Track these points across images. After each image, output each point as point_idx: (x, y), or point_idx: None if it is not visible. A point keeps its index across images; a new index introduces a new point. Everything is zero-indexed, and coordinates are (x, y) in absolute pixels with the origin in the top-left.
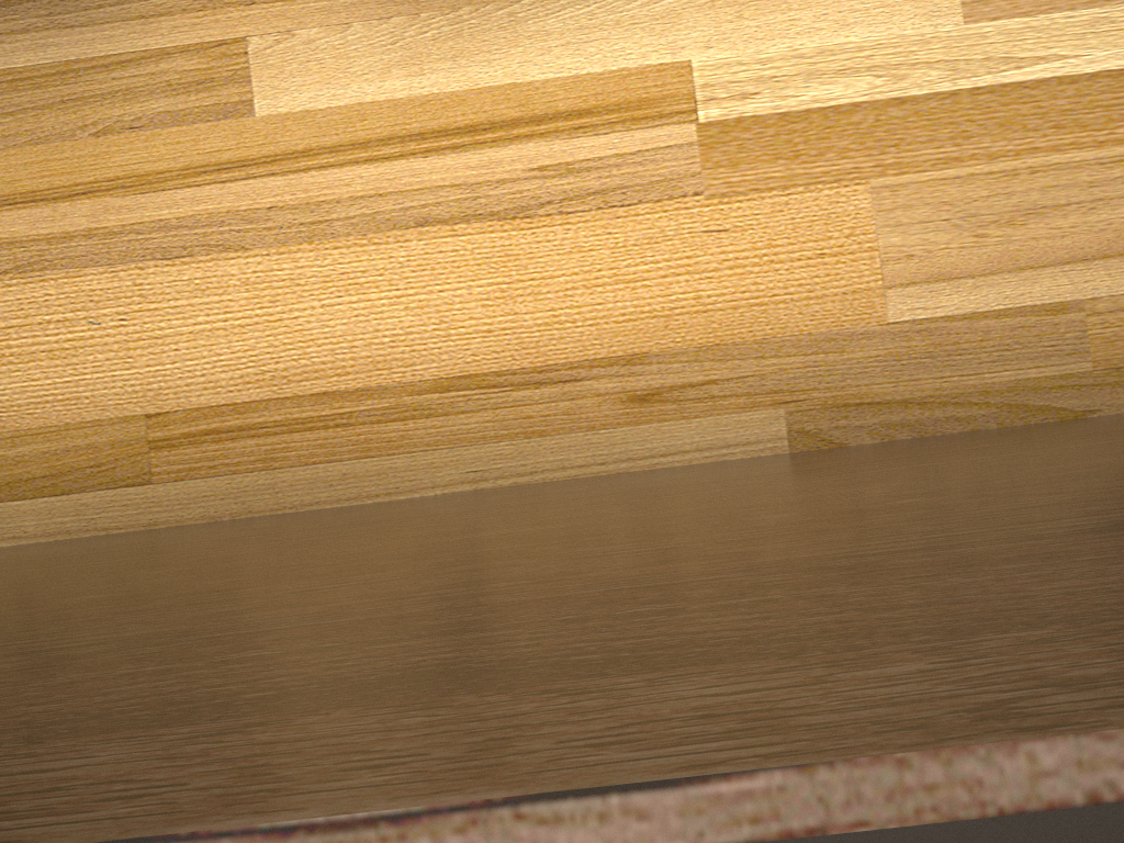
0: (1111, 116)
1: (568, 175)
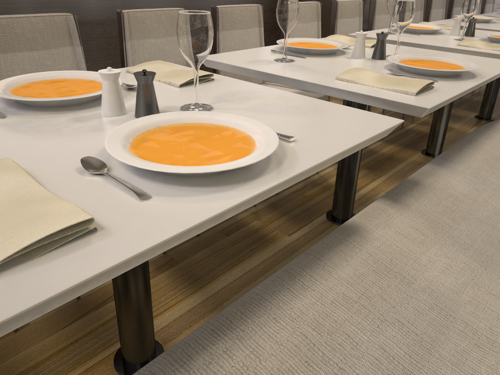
0: None
1: None
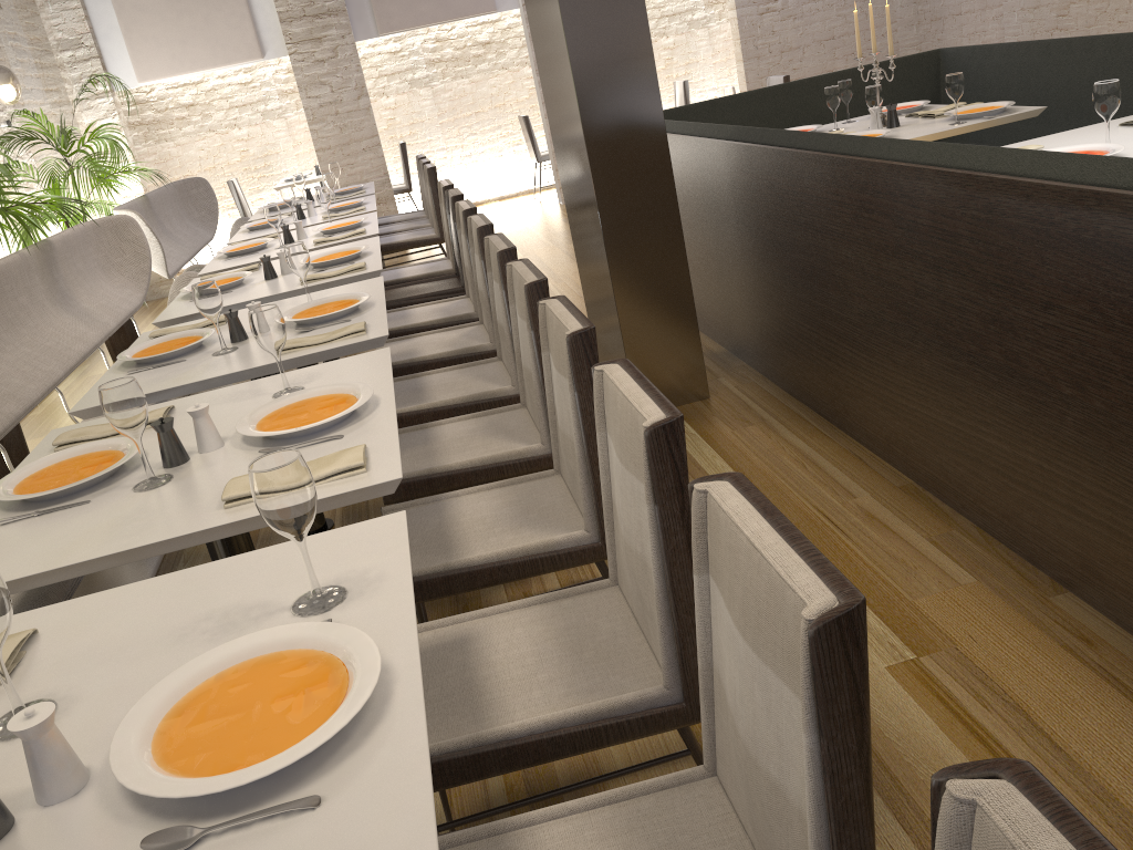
0: (837, 550)
1: (980, 695)
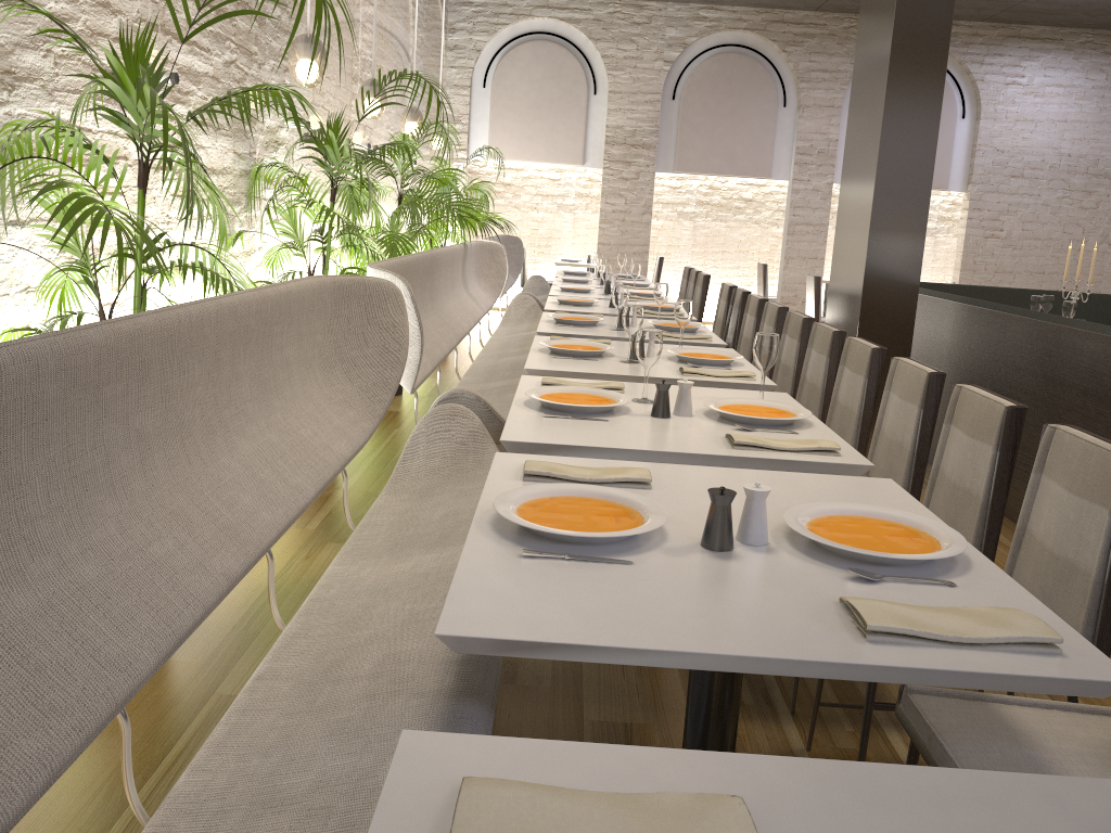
0: None
1: None
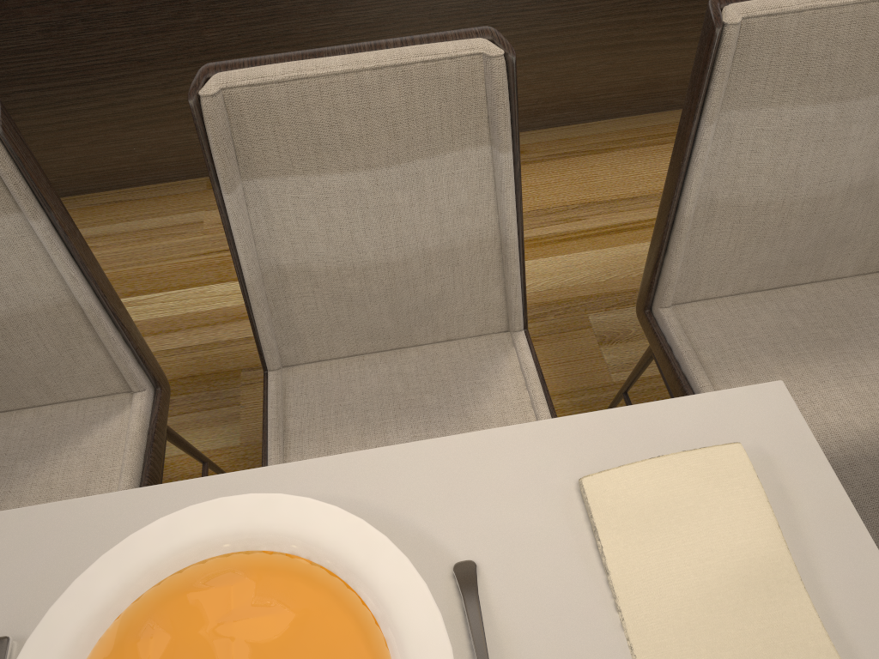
0: None
1: (566, 218)
